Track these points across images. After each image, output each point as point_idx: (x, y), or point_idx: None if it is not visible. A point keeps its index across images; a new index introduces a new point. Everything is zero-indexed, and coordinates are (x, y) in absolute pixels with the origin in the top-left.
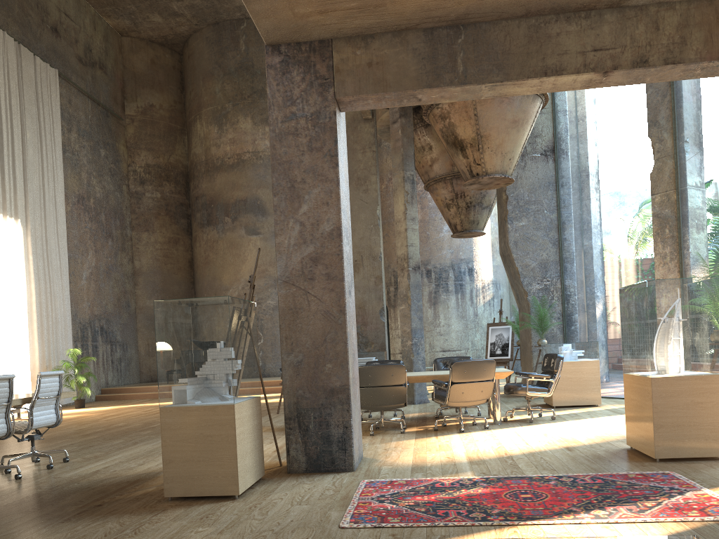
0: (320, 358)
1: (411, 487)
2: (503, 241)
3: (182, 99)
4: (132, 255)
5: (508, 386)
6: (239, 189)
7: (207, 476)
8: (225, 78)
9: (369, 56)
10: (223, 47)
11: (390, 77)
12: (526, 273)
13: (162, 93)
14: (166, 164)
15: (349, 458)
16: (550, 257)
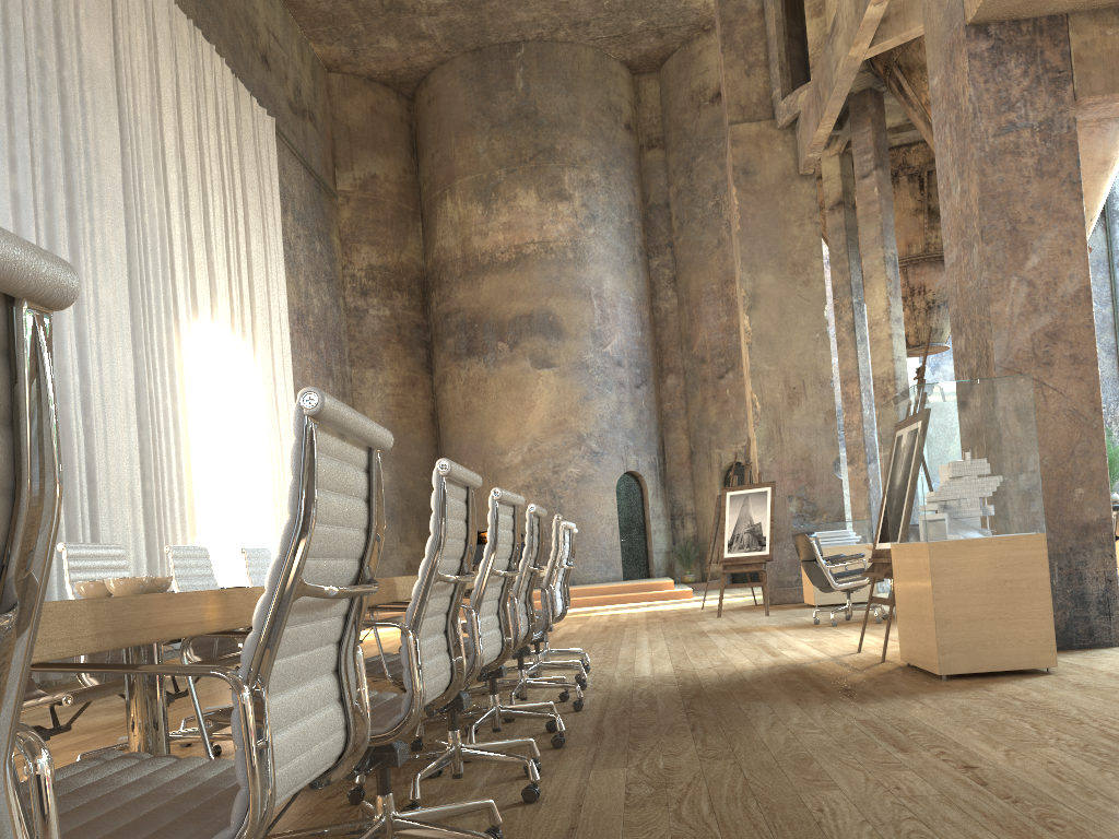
0: (1065, 480)
1: None
2: None
3: (414, 166)
4: (352, 404)
5: None
6: (520, 298)
7: (1006, 640)
8: (493, 132)
9: None
10: (489, 85)
11: None
12: None
13: (387, 158)
14: (396, 265)
15: (1115, 627)
16: (1105, 372)
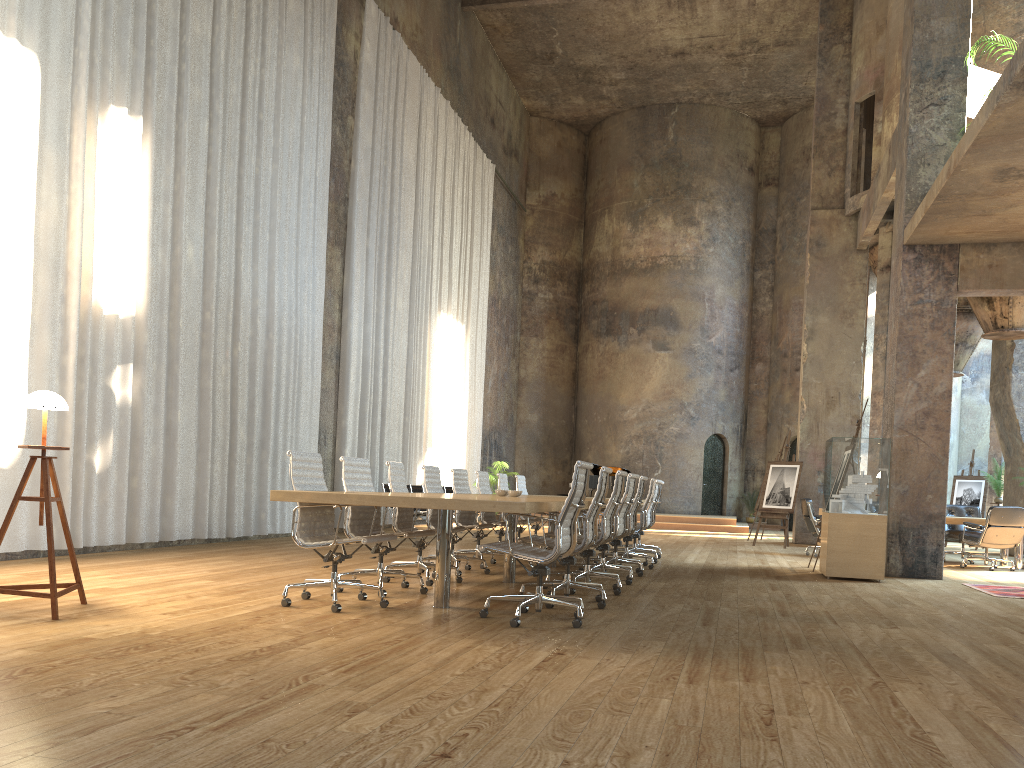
0: (923, 490)
1: (1011, 588)
2: (1000, 389)
3: (583, 186)
4: (518, 362)
5: None
6: (650, 297)
7: (860, 564)
8: (646, 170)
9: (990, 260)
10: (648, 134)
11: (1006, 277)
12: None
13: (565, 181)
14: (561, 261)
15: (938, 569)
16: None
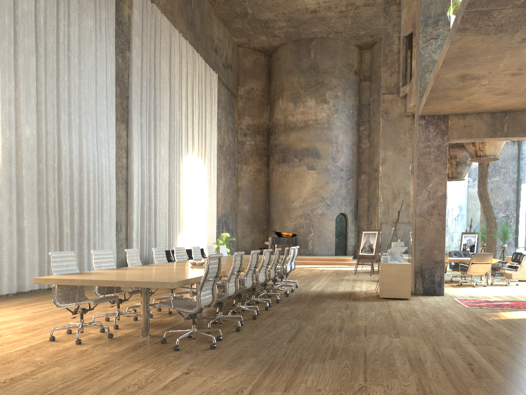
0: (432, 248)
1: (478, 300)
2: (482, 187)
3: (268, 84)
4: (237, 178)
5: (494, 267)
6: (304, 142)
7: (398, 290)
8: (300, 74)
9: (465, 123)
10: (300, 55)
11: (473, 132)
12: (496, 207)
13: (258, 81)
14: (258, 124)
15: (442, 290)
16: (511, 198)
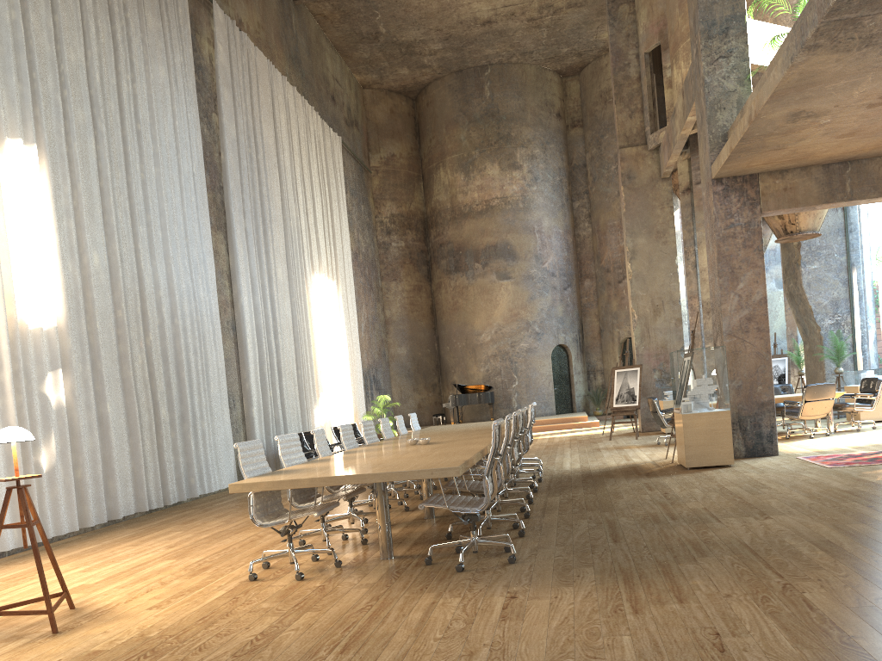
0: (753, 383)
1: (837, 456)
2: (793, 282)
3: (417, 145)
4: (383, 304)
5: (836, 404)
6: (489, 235)
7: (713, 453)
8: (470, 126)
9: (784, 184)
10: (467, 94)
11: (799, 197)
12: (818, 310)
13: (401, 142)
14: (408, 212)
15: (774, 447)
16: (841, 295)
